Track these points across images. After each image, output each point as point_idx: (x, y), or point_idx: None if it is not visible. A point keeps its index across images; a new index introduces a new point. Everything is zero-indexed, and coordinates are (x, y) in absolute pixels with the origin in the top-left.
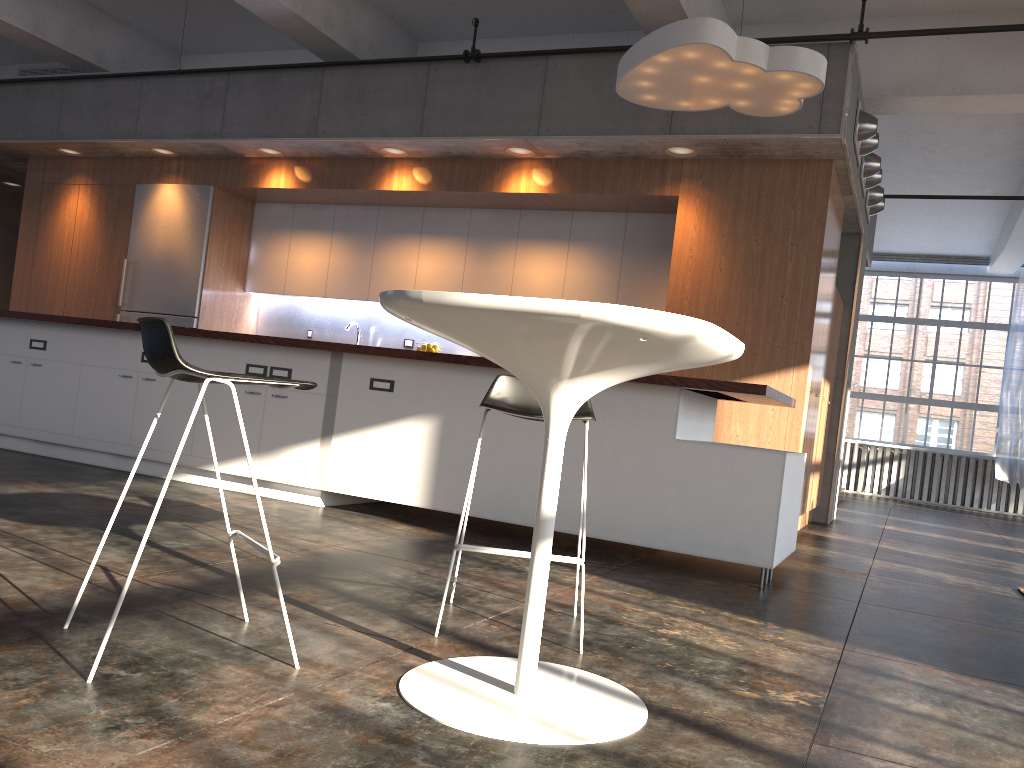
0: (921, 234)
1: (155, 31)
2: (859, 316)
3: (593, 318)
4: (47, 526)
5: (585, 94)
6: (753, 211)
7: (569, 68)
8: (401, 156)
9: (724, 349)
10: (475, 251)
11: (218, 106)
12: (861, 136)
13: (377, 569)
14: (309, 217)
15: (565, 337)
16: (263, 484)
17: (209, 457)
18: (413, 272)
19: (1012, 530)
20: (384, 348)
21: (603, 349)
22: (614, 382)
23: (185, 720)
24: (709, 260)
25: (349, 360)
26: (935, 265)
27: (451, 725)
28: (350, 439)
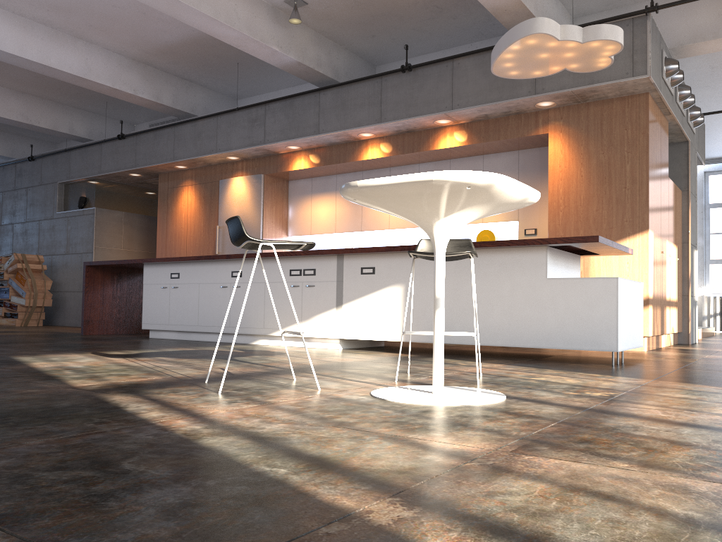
0: None
1: (221, 88)
2: (714, 204)
3: (439, 179)
4: (191, 359)
5: (478, 79)
6: (598, 135)
7: (467, 64)
8: (371, 137)
9: (520, 192)
10: None
11: (261, 125)
12: (668, 74)
13: (368, 365)
14: (321, 185)
15: (429, 193)
16: (306, 340)
17: (274, 327)
18: None
19: None
20: (366, 247)
21: (451, 197)
22: (466, 219)
23: (264, 401)
24: (573, 171)
25: (347, 258)
26: None
27: (395, 400)
28: (353, 306)
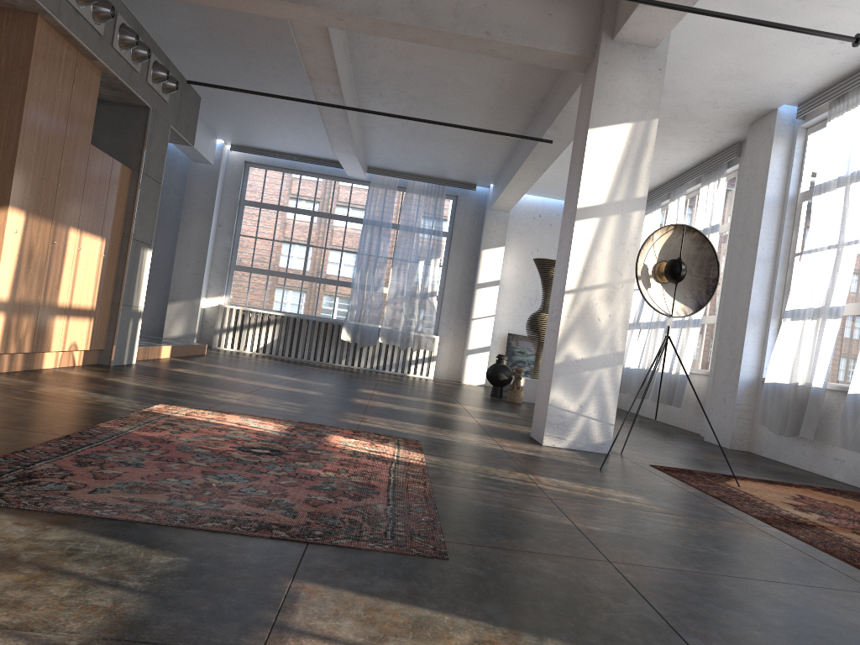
0: (287, 135)
1: None
2: (249, 202)
3: None
4: None
5: None
6: None
7: None
8: None
9: None
10: None
11: None
12: None
13: None
14: None
15: None
16: None
17: None
18: None
19: (317, 375)
20: None
21: None
22: None
23: None
24: None
25: None
26: (311, 165)
27: None
28: None
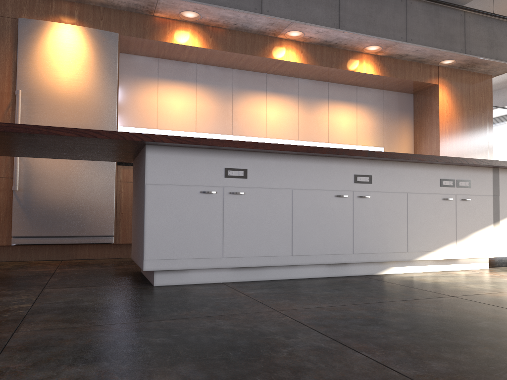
0: None
1: None
2: None
3: None
4: None
5: (427, 24)
6: (467, 95)
7: (418, 7)
8: (290, 38)
9: None
10: (304, 105)
11: None
12: None
13: None
14: (173, 70)
15: None
16: (452, 262)
17: (421, 250)
18: (264, 116)
19: None
20: None
21: None
22: None
23: None
24: (454, 118)
25: (502, 172)
26: None
27: None
28: None
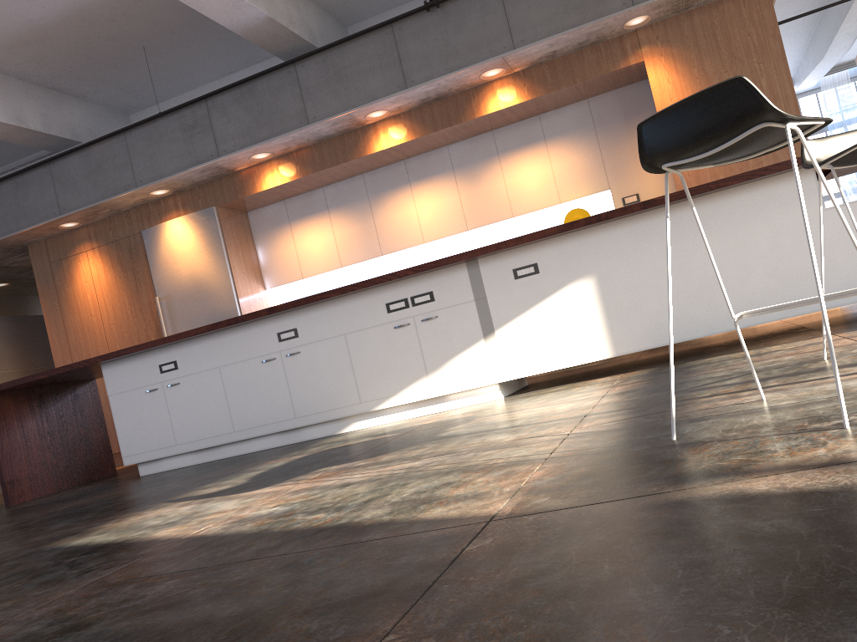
0: None
1: (109, 97)
2: None
3: None
4: (386, 454)
5: None
6: (714, 49)
7: None
8: (382, 118)
9: None
10: (464, 179)
11: (206, 131)
12: None
13: (695, 379)
14: (302, 206)
15: None
16: (439, 401)
17: (379, 397)
18: (415, 217)
19: None
20: (524, 236)
21: None
22: None
23: None
24: None
25: (485, 262)
26: None
27: None
28: (513, 328)
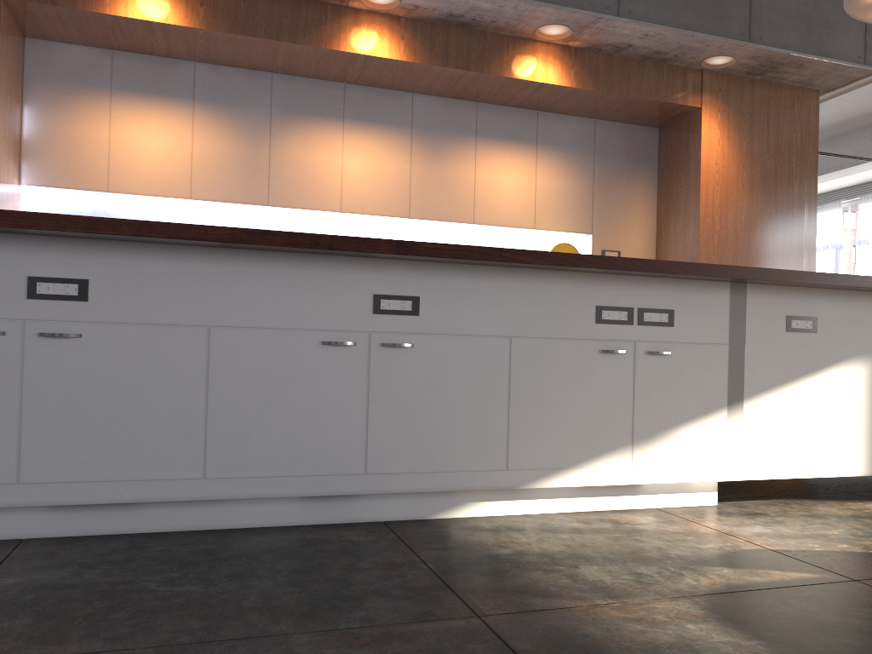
0: None
1: None
2: None
3: None
4: None
5: None
6: (764, 131)
7: None
8: (376, 8)
9: None
10: (423, 148)
11: None
12: None
13: None
14: (145, 75)
15: None
16: (627, 491)
17: (543, 466)
18: (337, 169)
19: None
20: (838, 274)
21: None
22: None
23: None
24: (733, 176)
25: (755, 293)
26: None
27: None
28: (767, 403)
